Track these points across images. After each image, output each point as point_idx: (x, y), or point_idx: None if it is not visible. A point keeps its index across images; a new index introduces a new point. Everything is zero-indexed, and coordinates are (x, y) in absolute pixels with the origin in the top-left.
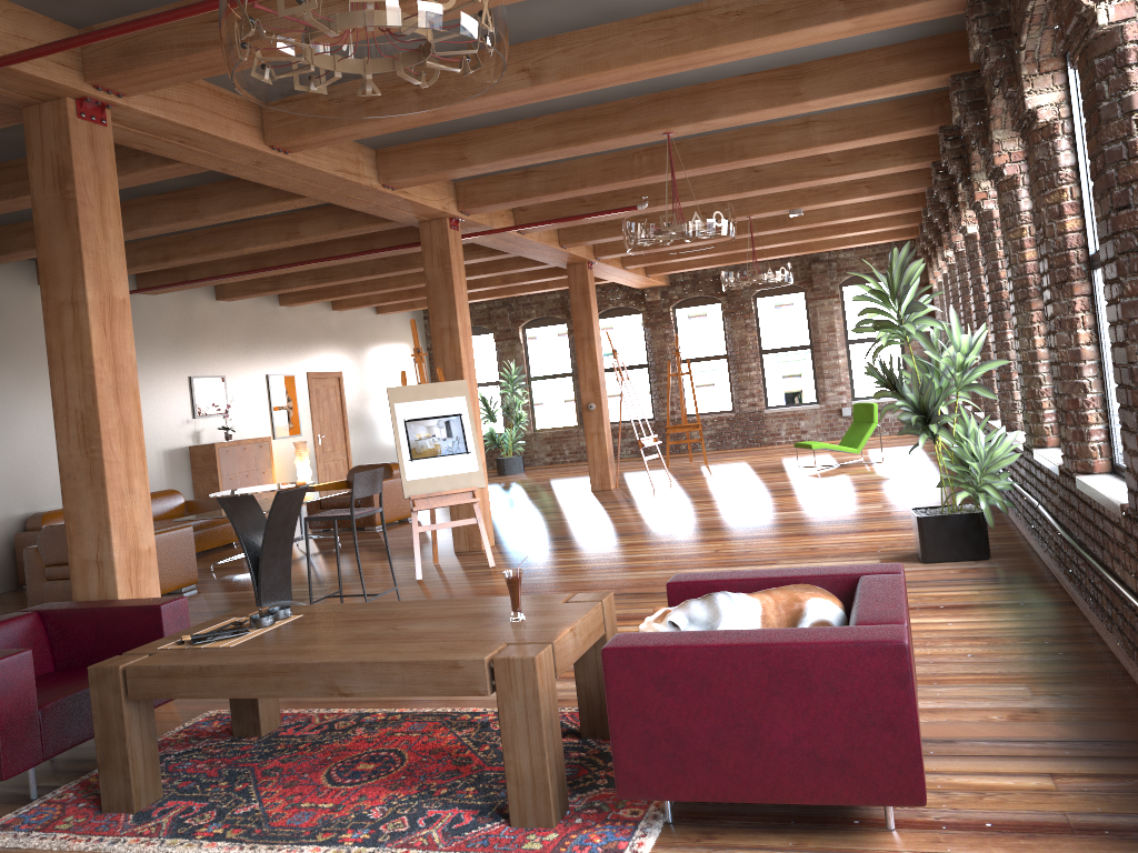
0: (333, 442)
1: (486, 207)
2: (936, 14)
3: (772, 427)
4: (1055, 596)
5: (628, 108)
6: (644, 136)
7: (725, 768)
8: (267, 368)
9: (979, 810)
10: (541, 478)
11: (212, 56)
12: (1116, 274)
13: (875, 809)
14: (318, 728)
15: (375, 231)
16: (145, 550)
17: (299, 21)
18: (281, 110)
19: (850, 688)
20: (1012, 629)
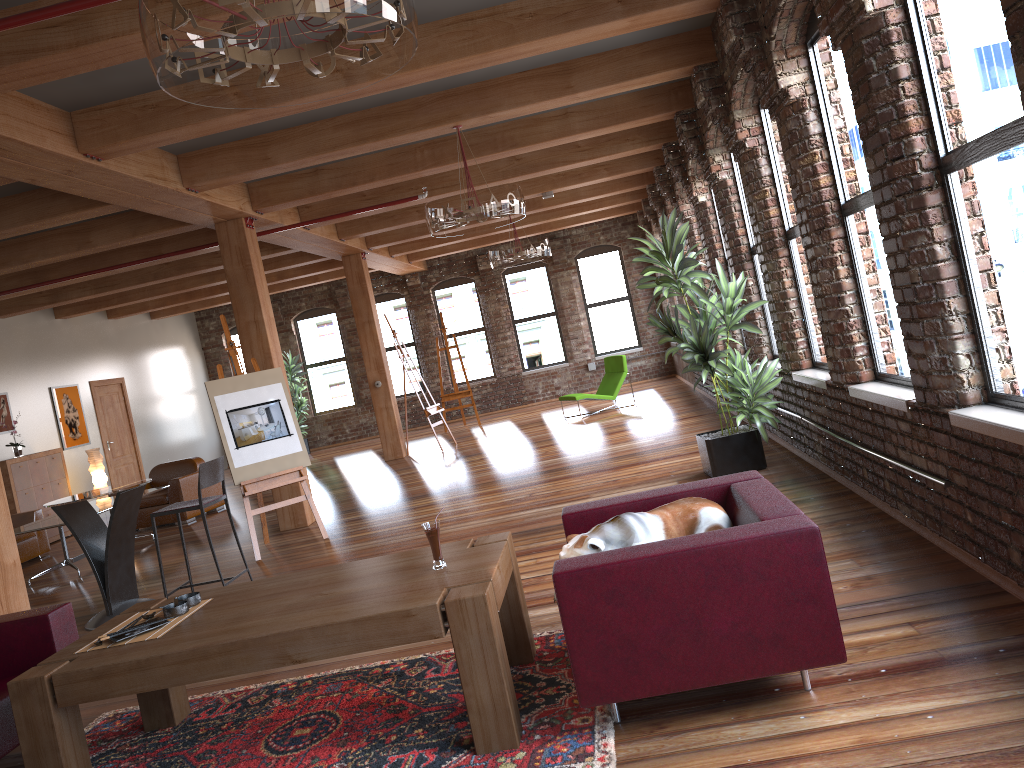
0: (122, 446)
1: (280, 205)
2: (694, 13)
3: (530, 386)
4: (834, 489)
5: (420, 105)
6: (436, 129)
7: (675, 661)
8: (49, 381)
9: (869, 661)
10: (330, 456)
11: (46, 62)
12: (895, 213)
13: (786, 676)
14: (232, 707)
15: (168, 235)
16: (10, 564)
17: (245, 9)
18: (191, 102)
19: (775, 572)
20: (815, 518)
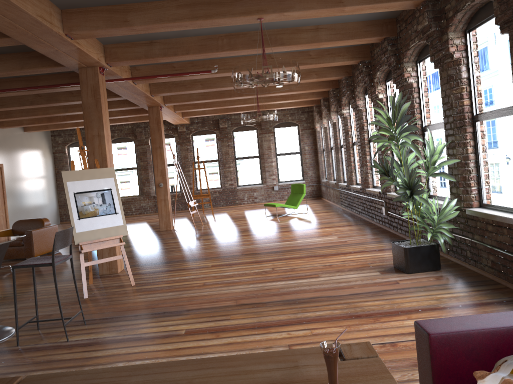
0: None
1: (124, 62)
2: None
3: (241, 195)
4: None
5: None
6: (246, 18)
7: None
8: None
9: None
10: None
11: None
12: None
13: None
14: None
15: (45, 72)
16: None
17: None
18: None
19: None
20: None
